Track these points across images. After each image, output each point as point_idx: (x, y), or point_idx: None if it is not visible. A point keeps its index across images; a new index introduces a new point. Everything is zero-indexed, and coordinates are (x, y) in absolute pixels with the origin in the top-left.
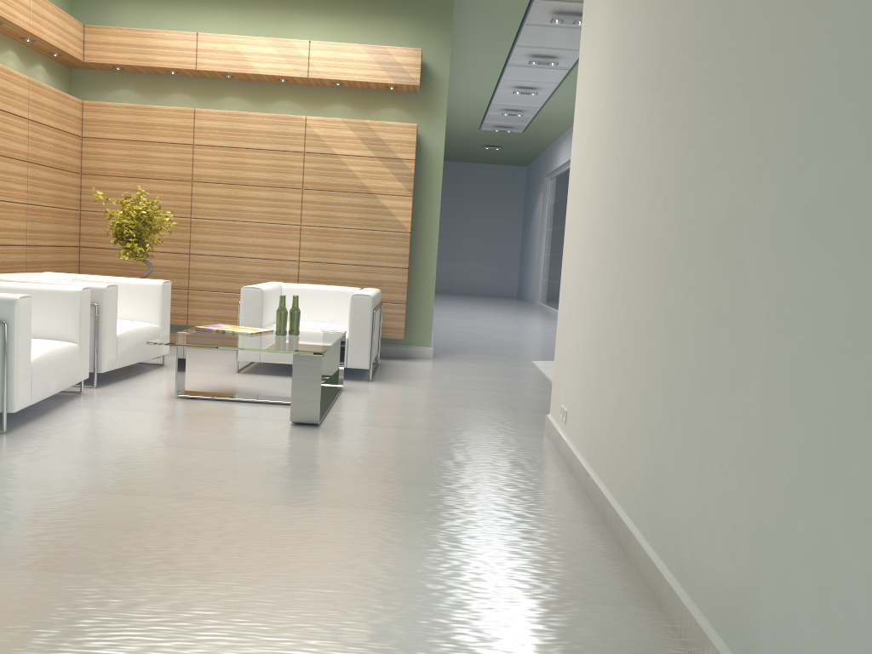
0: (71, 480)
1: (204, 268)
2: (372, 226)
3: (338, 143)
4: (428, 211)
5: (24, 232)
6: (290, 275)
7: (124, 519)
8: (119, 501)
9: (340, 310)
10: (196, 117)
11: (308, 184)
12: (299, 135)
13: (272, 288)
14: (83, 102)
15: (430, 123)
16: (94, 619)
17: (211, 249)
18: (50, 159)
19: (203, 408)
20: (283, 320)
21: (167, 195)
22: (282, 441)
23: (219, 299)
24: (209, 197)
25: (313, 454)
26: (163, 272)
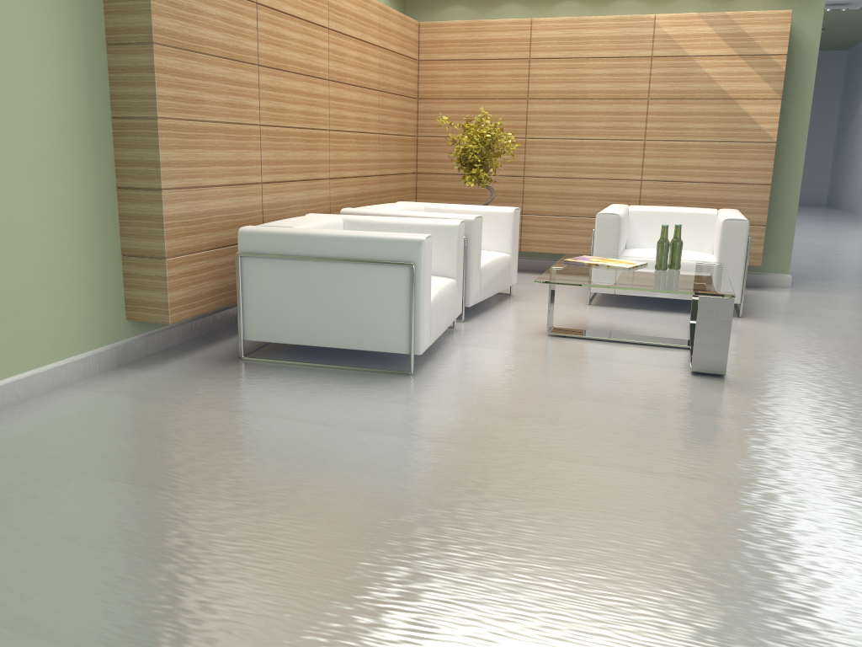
0: (508, 439)
1: (538, 191)
2: (729, 136)
3: (692, 42)
4: (795, 115)
5: (376, 163)
6: (631, 196)
7: (595, 498)
8: (573, 470)
9: (694, 235)
10: (532, 27)
11: (655, 93)
12: (646, 38)
13: (624, 212)
14: (420, 24)
15: (803, 8)
16: (652, 646)
17: (546, 171)
18: (395, 86)
19: (583, 349)
20: (665, 253)
21: (501, 115)
22: (697, 397)
23: (553, 223)
24: (545, 114)
25: (746, 417)
26: (497, 196)
